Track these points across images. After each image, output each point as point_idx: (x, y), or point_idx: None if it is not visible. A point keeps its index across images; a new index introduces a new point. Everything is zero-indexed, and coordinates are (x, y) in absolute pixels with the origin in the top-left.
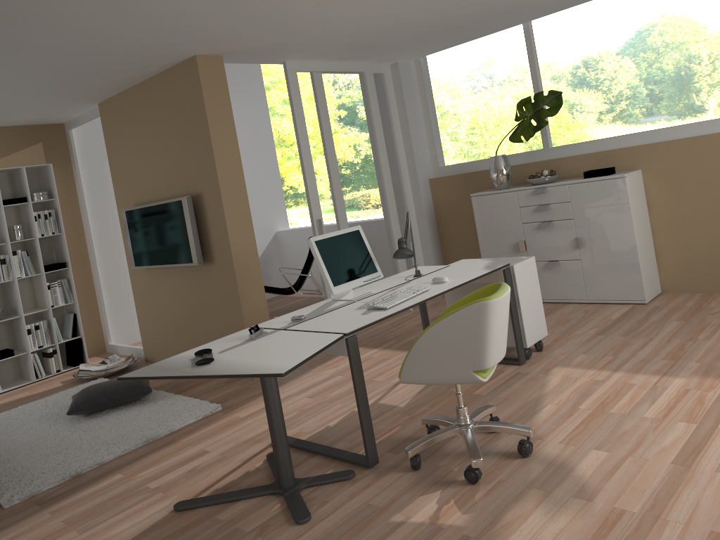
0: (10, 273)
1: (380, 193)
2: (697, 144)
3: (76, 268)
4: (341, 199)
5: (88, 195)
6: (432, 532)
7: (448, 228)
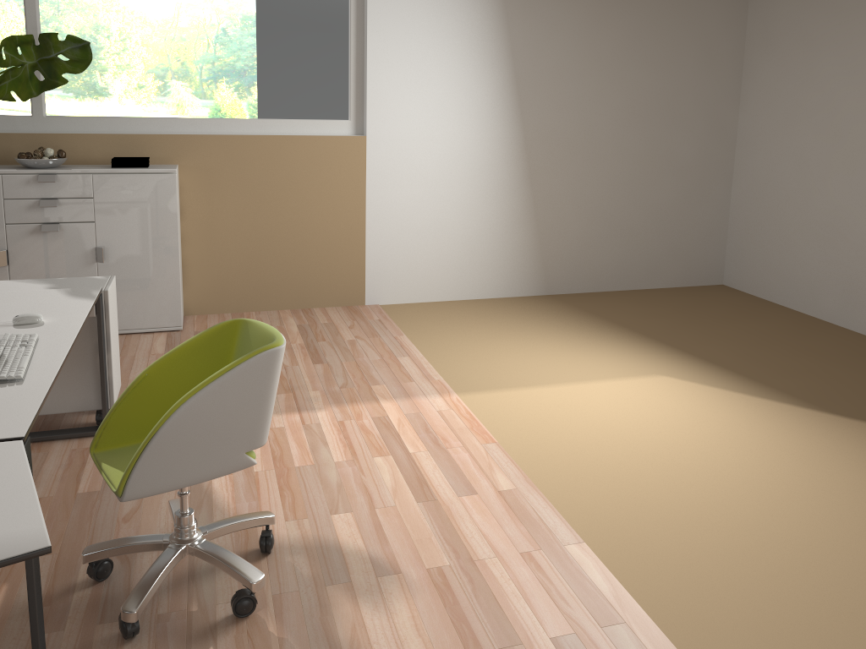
0: None
1: None
2: (247, 144)
3: None
4: None
5: None
6: None
7: None
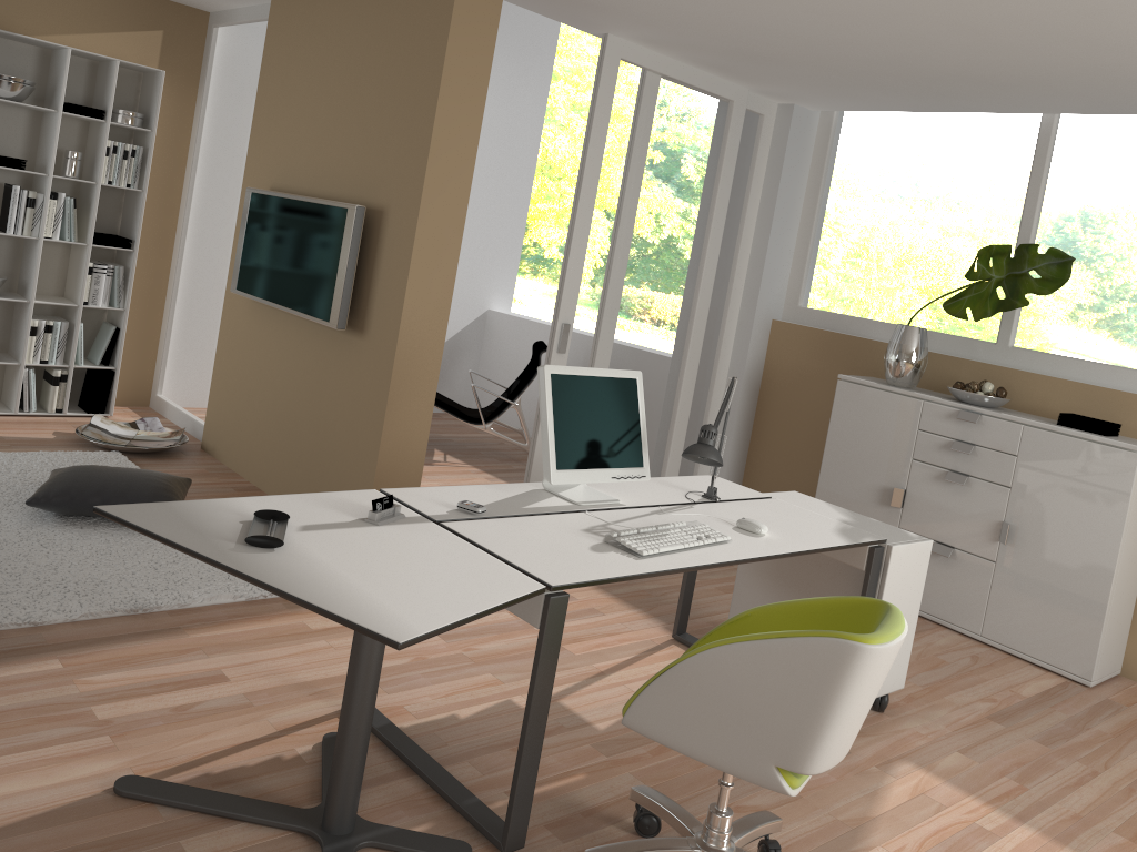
0: (35, 225)
1: (684, 314)
2: None
3: (147, 256)
4: (616, 302)
5: (208, 144)
6: None
7: (775, 413)
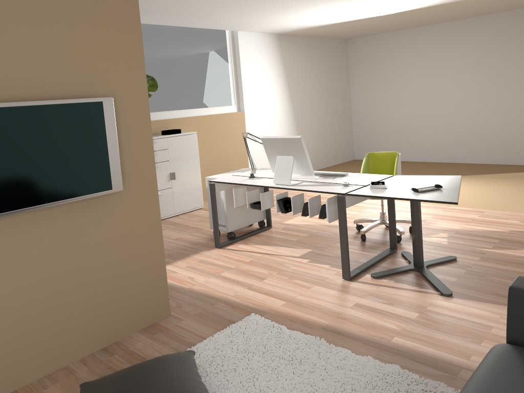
0: None
1: None
2: (204, 119)
3: None
4: None
5: None
6: (454, 237)
7: None
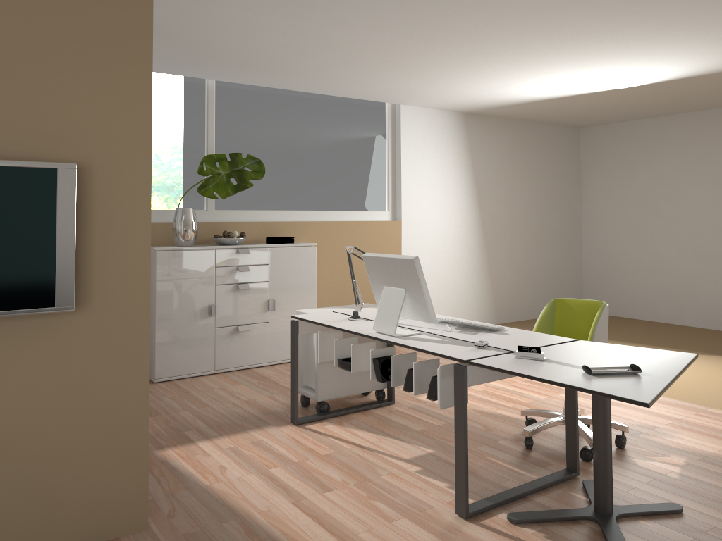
0: None
1: None
2: (337, 227)
3: None
4: None
5: None
6: (695, 467)
7: None
